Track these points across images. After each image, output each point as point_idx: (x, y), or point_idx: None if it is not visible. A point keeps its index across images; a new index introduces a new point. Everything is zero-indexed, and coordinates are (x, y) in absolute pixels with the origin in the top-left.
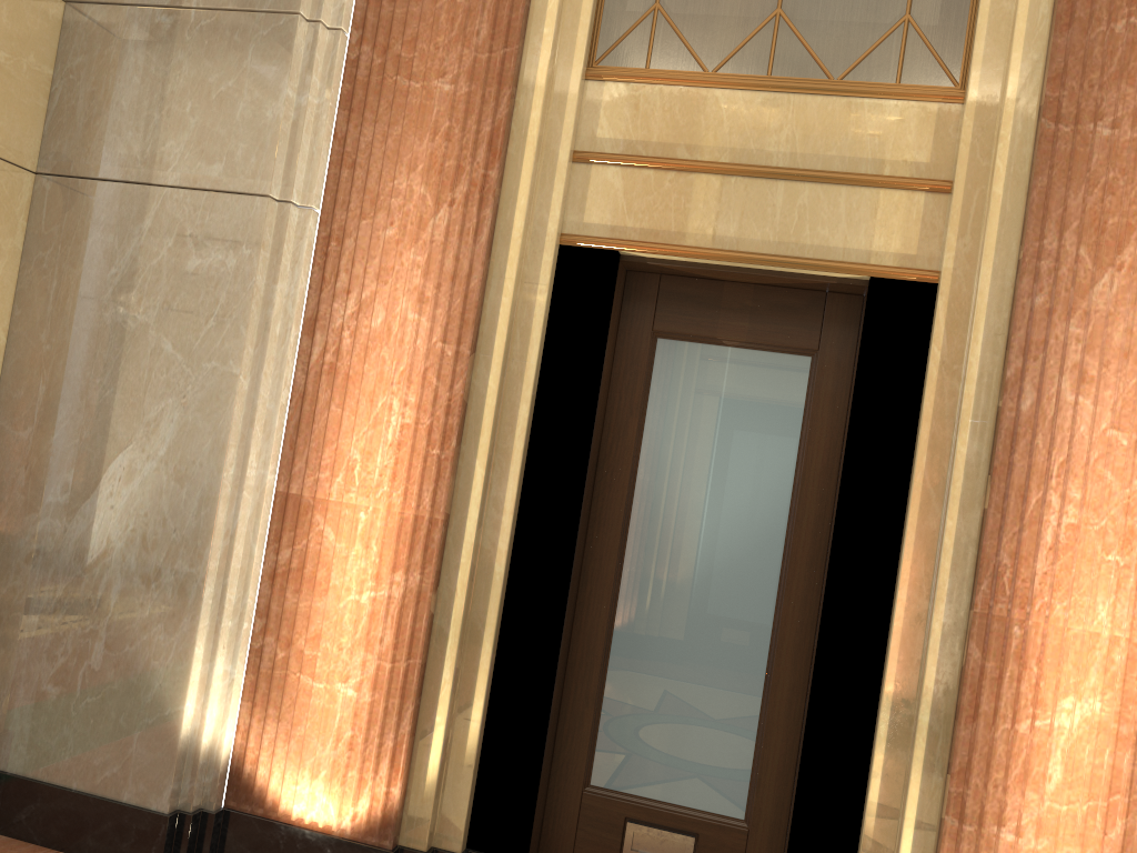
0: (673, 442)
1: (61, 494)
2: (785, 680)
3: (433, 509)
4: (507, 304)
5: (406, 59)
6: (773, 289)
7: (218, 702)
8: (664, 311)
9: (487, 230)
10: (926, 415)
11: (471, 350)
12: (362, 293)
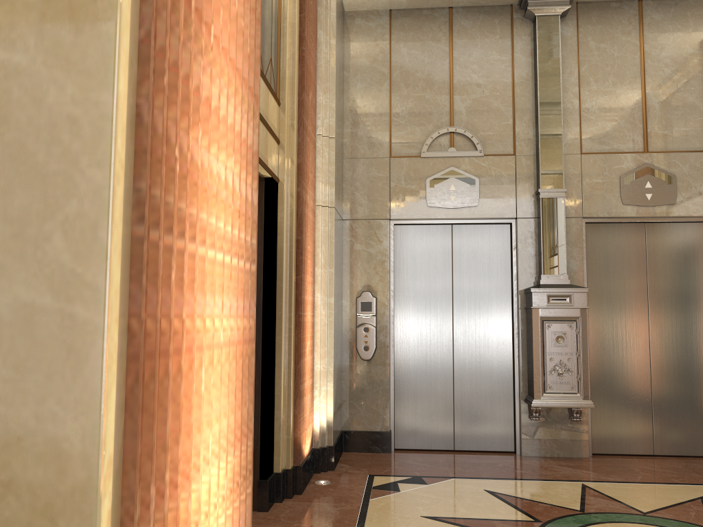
0: None
1: None
2: None
3: None
4: None
5: None
6: None
7: None
8: None
9: None
10: (284, 241)
11: None
12: None
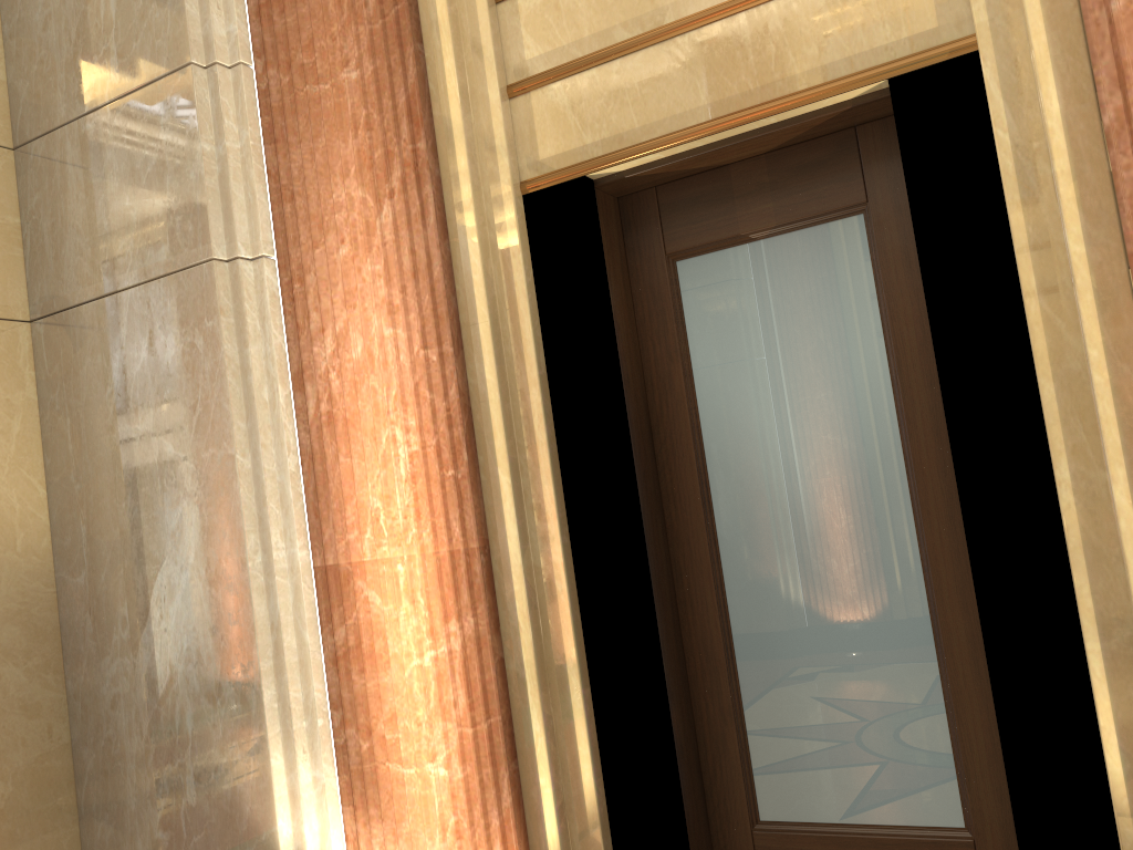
0: (730, 377)
1: (123, 630)
2: (959, 631)
3: (466, 538)
4: (480, 282)
5: (310, 64)
6: (788, 150)
7: (316, 814)
8: (672, 227)
9: (433, 208)
10: (1016, 224)
11: (454, 346)
12: (335, 327)
